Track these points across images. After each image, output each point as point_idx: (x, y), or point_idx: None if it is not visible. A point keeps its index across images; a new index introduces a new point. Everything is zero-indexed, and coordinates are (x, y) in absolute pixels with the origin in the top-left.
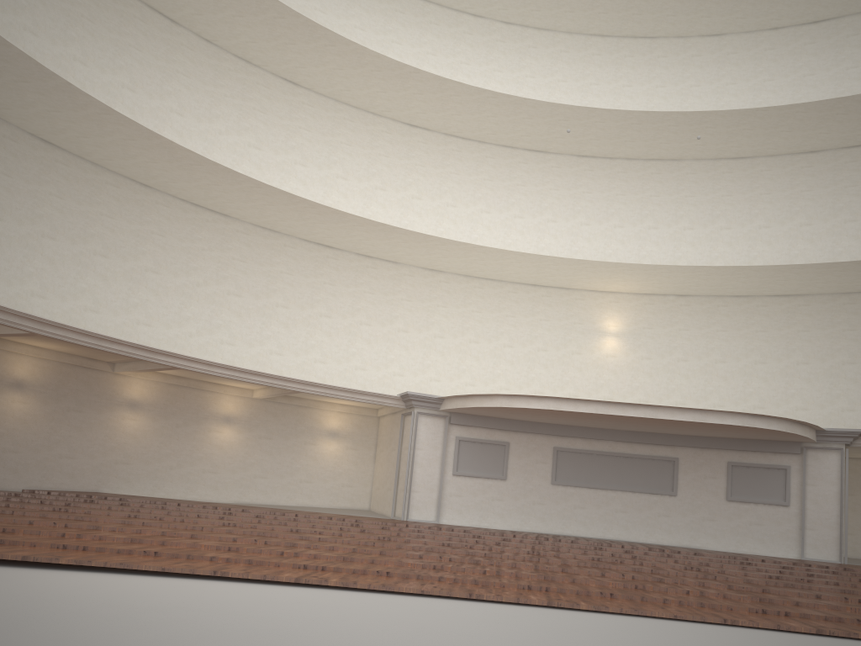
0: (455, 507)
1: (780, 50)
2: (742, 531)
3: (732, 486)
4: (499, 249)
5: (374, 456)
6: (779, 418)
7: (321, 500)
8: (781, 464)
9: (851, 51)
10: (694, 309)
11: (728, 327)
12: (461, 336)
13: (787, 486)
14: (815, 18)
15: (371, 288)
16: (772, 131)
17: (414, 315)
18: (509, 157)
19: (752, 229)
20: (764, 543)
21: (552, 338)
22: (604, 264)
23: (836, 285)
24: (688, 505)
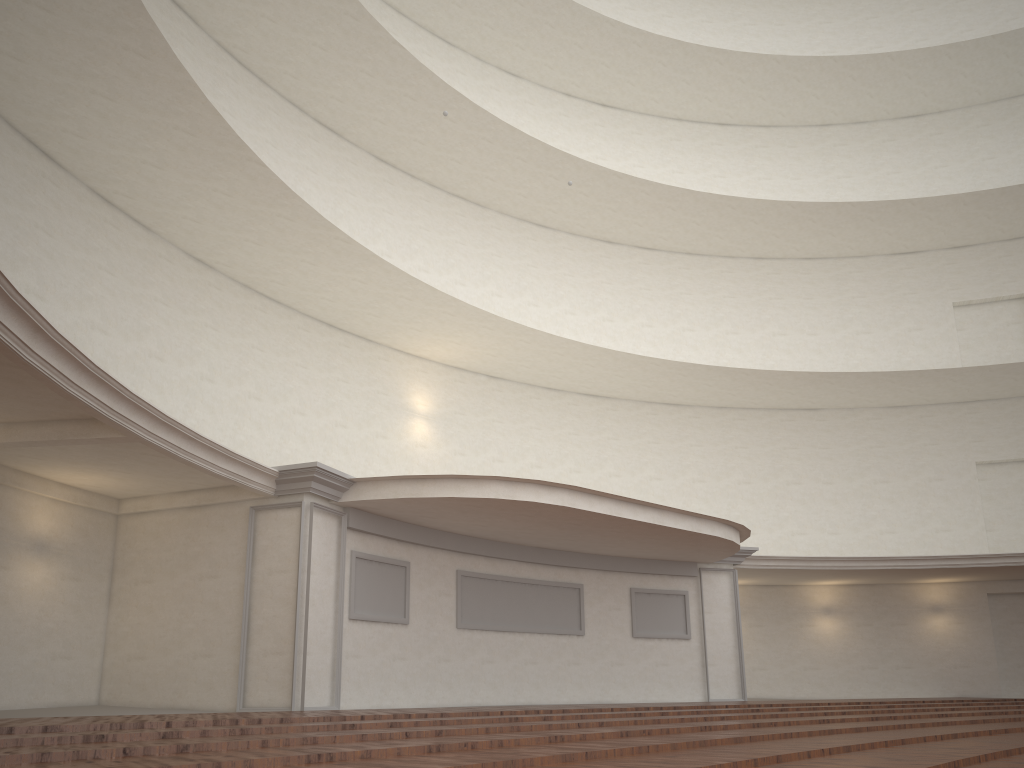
0: (352, 677)
1: (574, 120)
2: (649, 674)
3: (637, 619)
4: (370, 252)
5: (108, 593)
6: (740, 531)
7: (14, 692)
8: (679, 589)
9: (636, 149)
10: (507, 397)
11: (542, 425)
12: (237, 384)
13: (687, 615)
14: (606, 101)
15: (110, 263)
16: (601, 205)
17: (172, 333)
18: (296, 122)
19: (559, 312)
20: (671, 687)
21: (353, 410)
22: (474, 313)
23: (654, 391)
24: (596, 646)
